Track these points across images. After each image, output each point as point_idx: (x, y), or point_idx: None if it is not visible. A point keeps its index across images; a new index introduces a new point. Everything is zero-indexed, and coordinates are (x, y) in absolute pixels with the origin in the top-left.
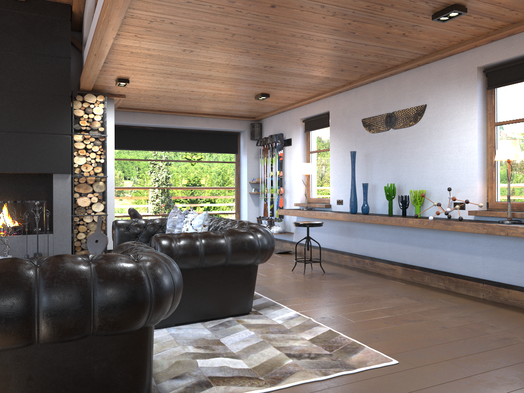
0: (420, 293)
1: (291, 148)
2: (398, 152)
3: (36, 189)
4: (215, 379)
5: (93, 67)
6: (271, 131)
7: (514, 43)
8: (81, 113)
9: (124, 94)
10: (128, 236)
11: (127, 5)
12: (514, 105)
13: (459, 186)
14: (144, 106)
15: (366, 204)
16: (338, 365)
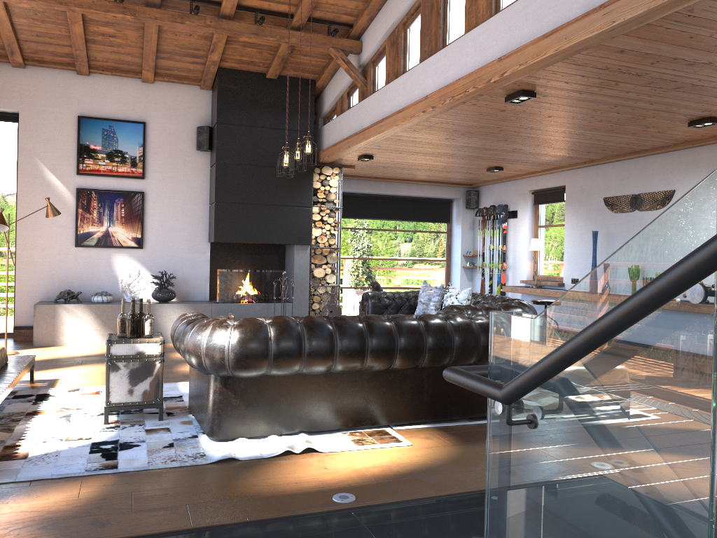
0: None
1: (516, 221)
2: None
3: (271, 259)
4: None
5: (353, 149)
6: (492, 201)
7: None
8: (318, 185)
9: (353, 165)
10: (379, 307)
11: (430, 117)
12: None
13: None
14: (363, 174)
15: None
16: None
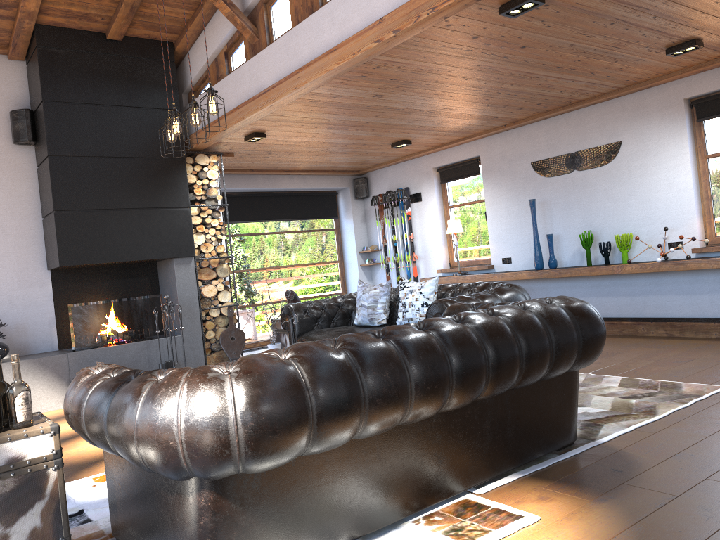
0: (649, 342)
1: (421, 204)
2: (588, 195)
3: (139, 282)
4: (594, 420)
5: (247, 121)
6: (386, 186)
7: None
8: (193, 179)
9: (232, 152)
10: (308, 321)
11: (382, 52)
12: None
13: (673, 224)
14: (238, 166)
15: (554, 257)
16: (681, 396)
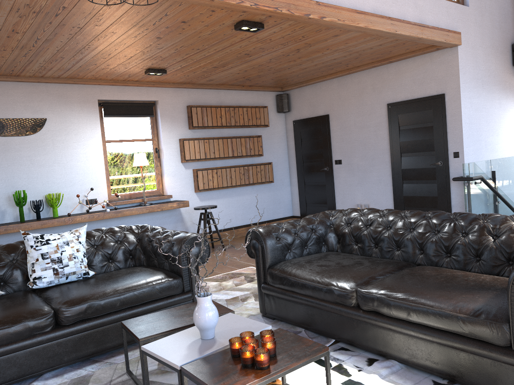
0: None
1: None
2: (11, 159)
3: None
4: None
5: None
6: None
7: (125, 91)
8: None
9: None
10: None
11: None
12: (117, 130)
13: (89, 186)
14: None
15: None
16: None
